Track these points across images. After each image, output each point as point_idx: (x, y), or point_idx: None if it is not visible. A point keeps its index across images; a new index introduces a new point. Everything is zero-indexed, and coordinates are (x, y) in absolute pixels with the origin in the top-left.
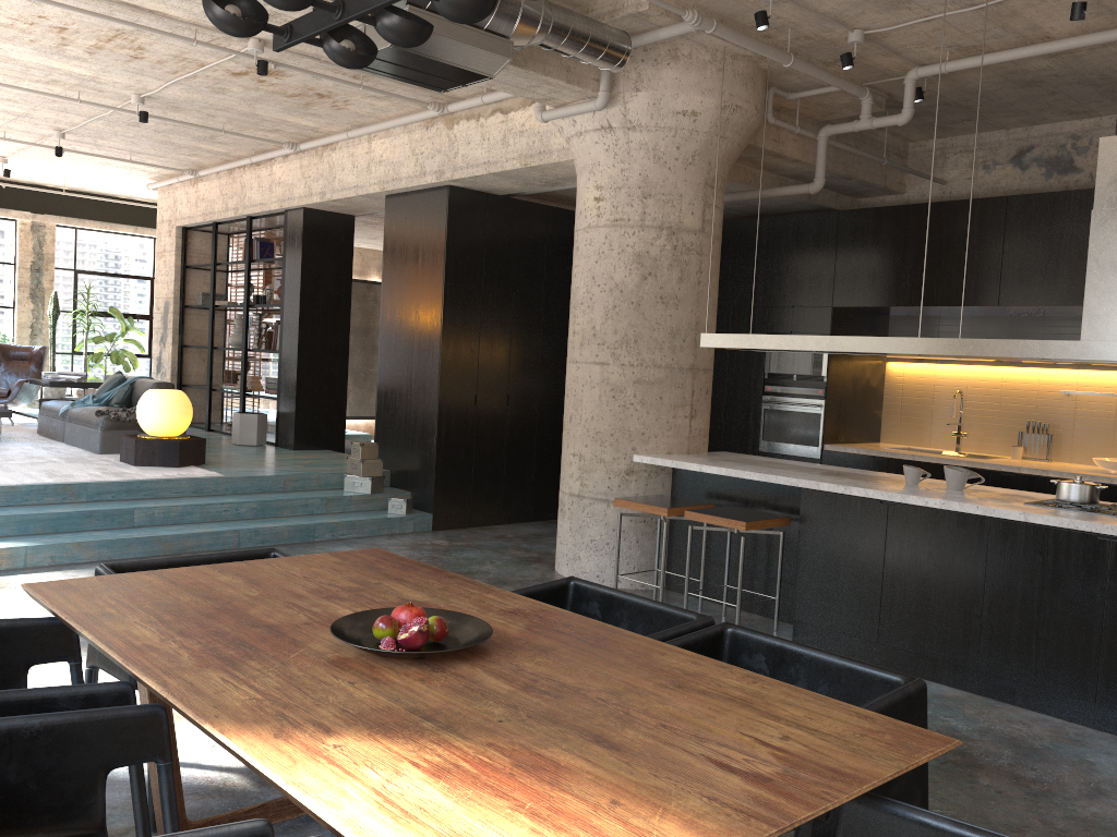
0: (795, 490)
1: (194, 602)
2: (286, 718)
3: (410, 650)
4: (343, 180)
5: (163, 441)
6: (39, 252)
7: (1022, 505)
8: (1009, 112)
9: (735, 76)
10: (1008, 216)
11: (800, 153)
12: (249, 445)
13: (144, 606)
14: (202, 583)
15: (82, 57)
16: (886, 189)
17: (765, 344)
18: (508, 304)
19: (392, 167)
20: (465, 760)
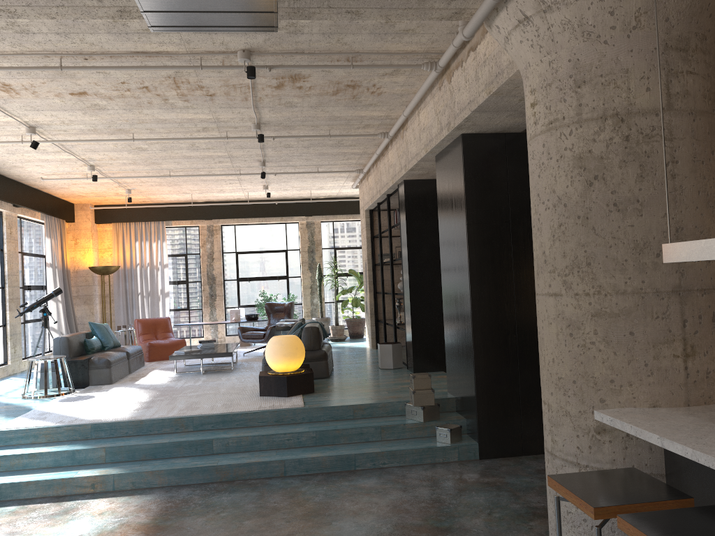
0: None
1: None
2: None
3: None
4: (411, 152)
5: (276, 377)
6: (312, 240)
7: None
8: None
9: None
10: None
11: None
12: (387, 368)
13: None
14: None
15: (187, 105)
16: None
17: None
18: None
19: (428, 131)
20: None
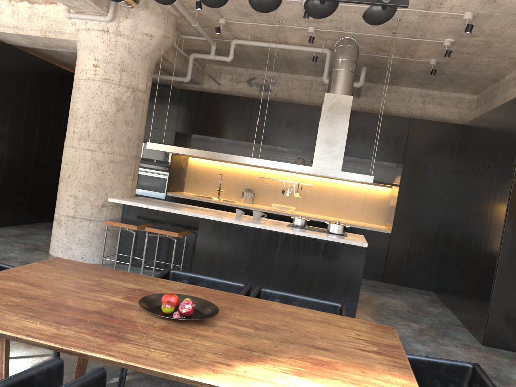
0: (189, 217)
1: (26, 301)
2: (201, 362)
3: (185, 316)
4: None
5: None
6: None
7: (287, 227)
8: (252, 63)
9: (170, 23)
10: (253, 106)
11: (173, 60)
12: None
13: (1, 308)
14: (5, 288)
15: None
16: (197, 82)
17: (181, 151)
18: (8, 106)
19: None
20: (296, 366)
